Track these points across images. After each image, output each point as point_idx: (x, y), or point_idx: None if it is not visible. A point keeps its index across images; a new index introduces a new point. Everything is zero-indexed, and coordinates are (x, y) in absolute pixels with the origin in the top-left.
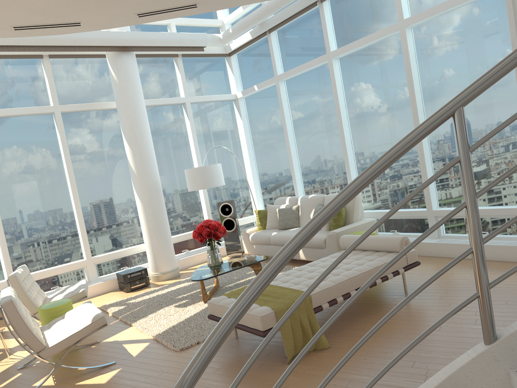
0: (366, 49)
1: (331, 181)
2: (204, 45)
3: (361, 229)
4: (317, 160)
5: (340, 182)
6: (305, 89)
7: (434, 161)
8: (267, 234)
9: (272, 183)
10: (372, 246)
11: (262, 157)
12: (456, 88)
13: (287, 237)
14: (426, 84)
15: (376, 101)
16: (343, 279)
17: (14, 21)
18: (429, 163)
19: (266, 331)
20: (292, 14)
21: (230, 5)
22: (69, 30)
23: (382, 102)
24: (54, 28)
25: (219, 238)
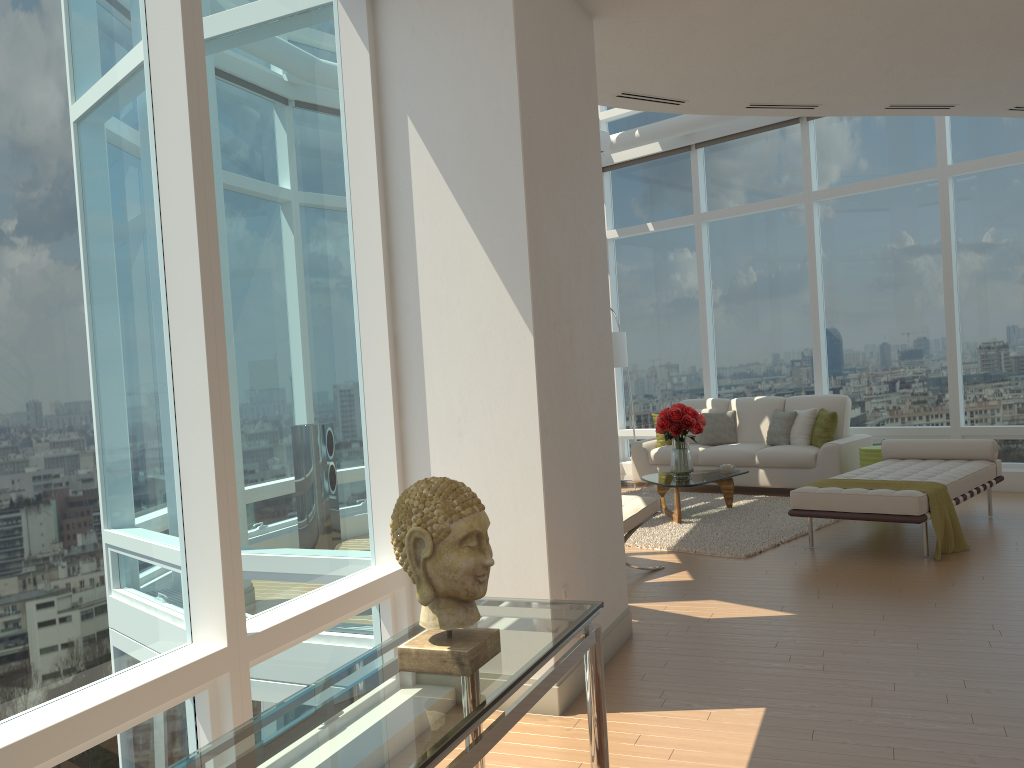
0: (872, 196)
1: (777, 380)
2: (603, 149)
3: (860, 446)
4: (754, 348)
5: (792, 383)
6: (747, 239)
7: (966, 360)
8: (691, 449)
9: (653, 379)
10: (942, 452)
11: (637, 337)
12: (1012, 265)
13: (736, 453)
14: (966, 254)
15: (878, 269)
16: (959, 476)
17: (638, 87)
18: (959, 363)
19: (921, 516)
20: (751, 128)
21: (842, 113)
22: (656, 108)
23: (889, 272)
24: (649, 102)
25: (701, 431)
